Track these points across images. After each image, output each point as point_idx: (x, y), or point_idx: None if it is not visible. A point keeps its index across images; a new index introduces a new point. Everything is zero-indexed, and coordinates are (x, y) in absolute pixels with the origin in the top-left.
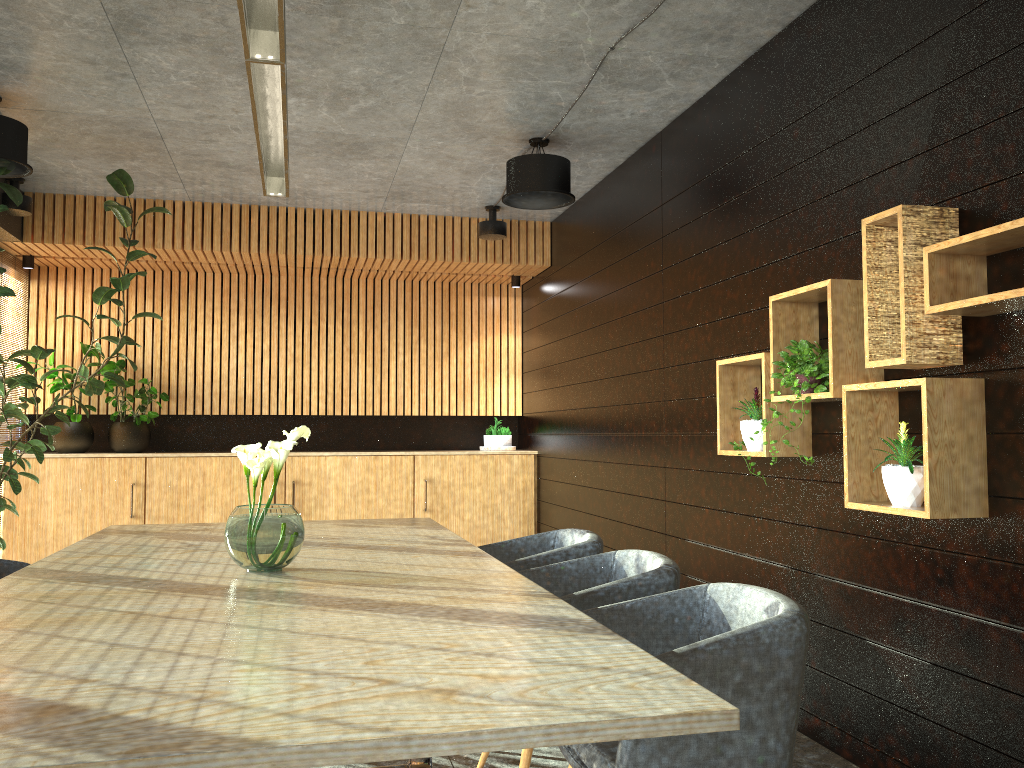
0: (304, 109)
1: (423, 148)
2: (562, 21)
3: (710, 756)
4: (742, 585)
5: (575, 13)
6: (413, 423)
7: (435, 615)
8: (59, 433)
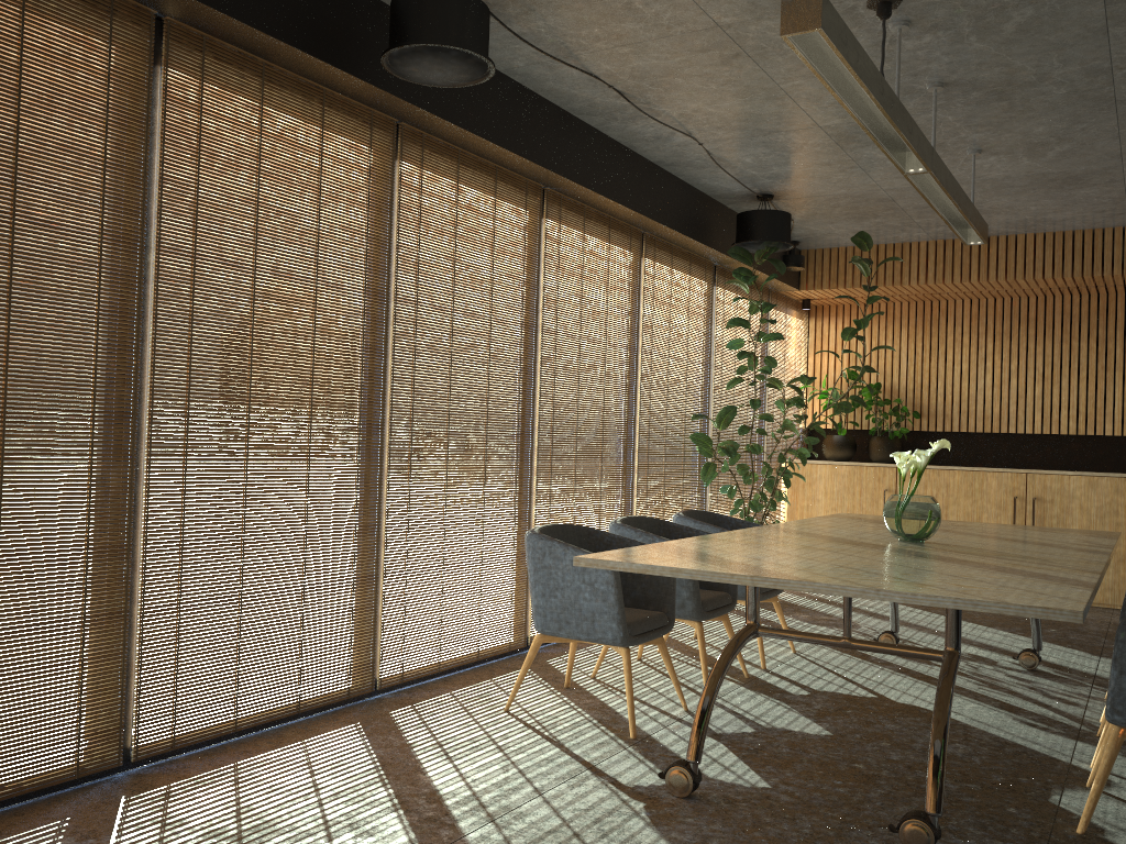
0: (1005, 162)
1: None
2: None
3: None
4: None
5: None
6: None
7: (984, 568)
8: (828, 444)
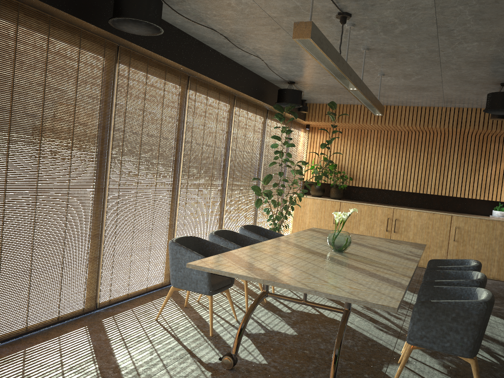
0: (394, 79)
1: (450, 88)
2: (487, 51)
3: (440, 336)
4: (484, 290)
5: (491, 49)
6: (457, 200)
7: (364, 273)
8: (312, 189)
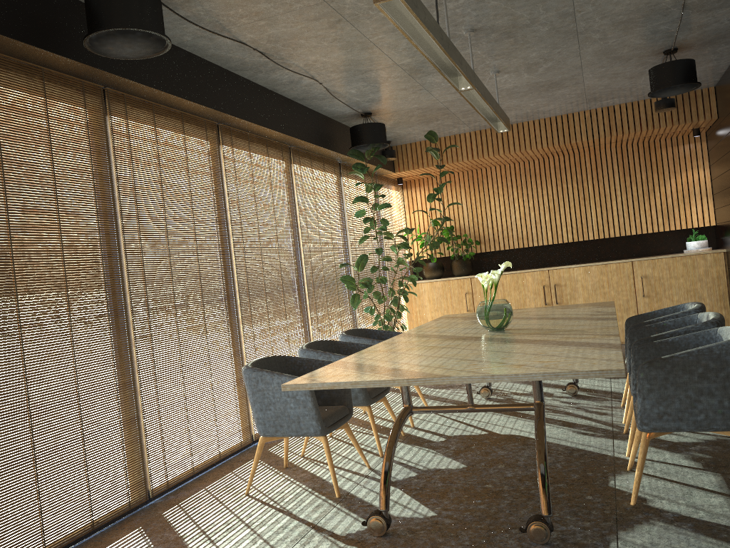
0: (514, 77)
1: (594, 74)
2: None
3: (687, 408)
4: None
5: None
6: (634, 240)
7: (549, 344)
8: (426, 269)
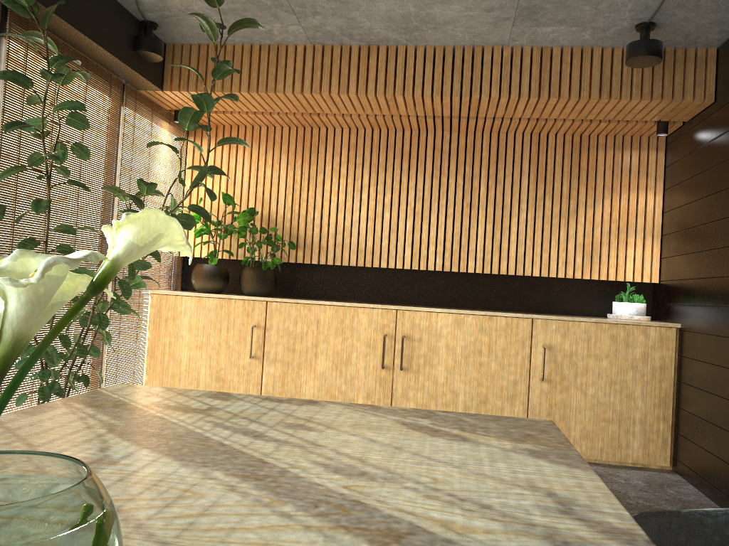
0: None
1: None
2: None
3: None
4: None
5: None
6: (533, 284)
7: None
8: (197, 274)
